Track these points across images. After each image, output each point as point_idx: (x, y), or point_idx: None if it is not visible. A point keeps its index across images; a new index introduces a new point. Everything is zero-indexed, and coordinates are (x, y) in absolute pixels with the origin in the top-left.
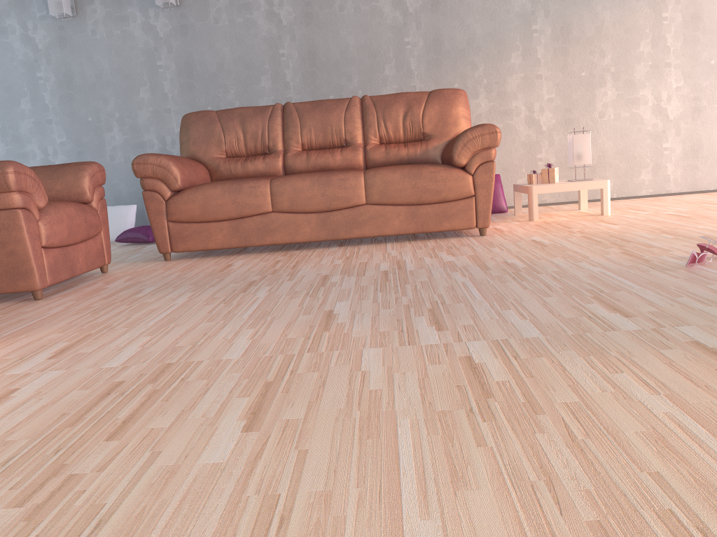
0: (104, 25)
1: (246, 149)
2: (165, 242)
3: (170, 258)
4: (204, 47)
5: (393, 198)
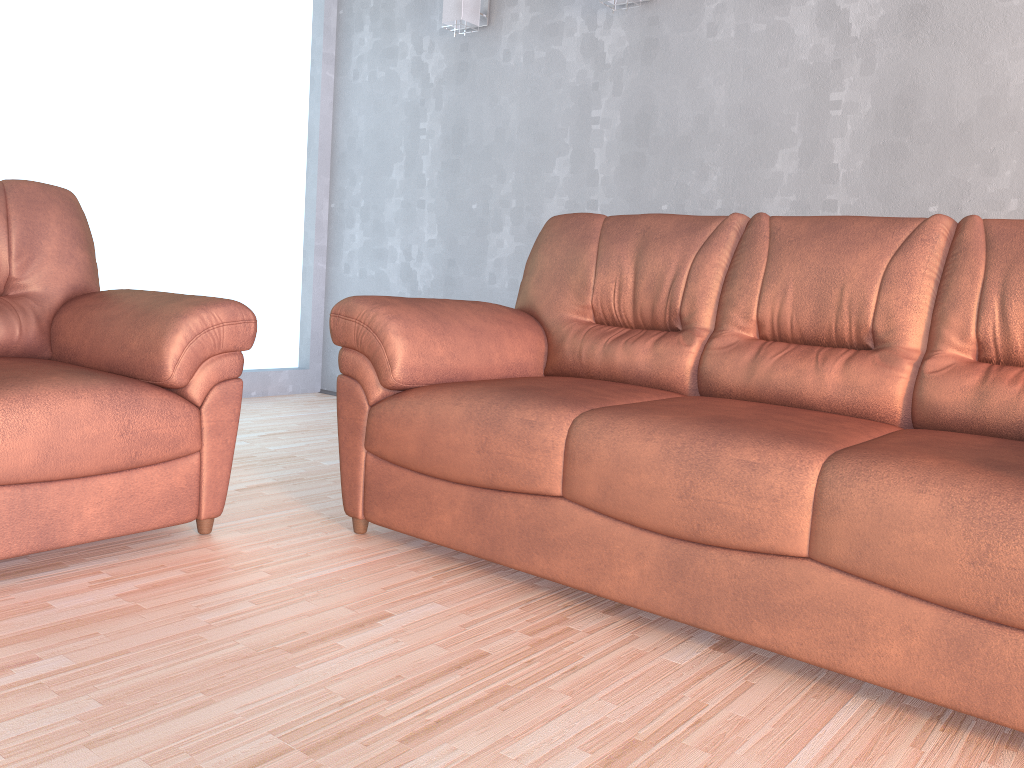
0: (524, 42)
1: (634, 313)
2: (354, 495)
3: (364, 529)
4: (678, 85)
5: (898, 573)
